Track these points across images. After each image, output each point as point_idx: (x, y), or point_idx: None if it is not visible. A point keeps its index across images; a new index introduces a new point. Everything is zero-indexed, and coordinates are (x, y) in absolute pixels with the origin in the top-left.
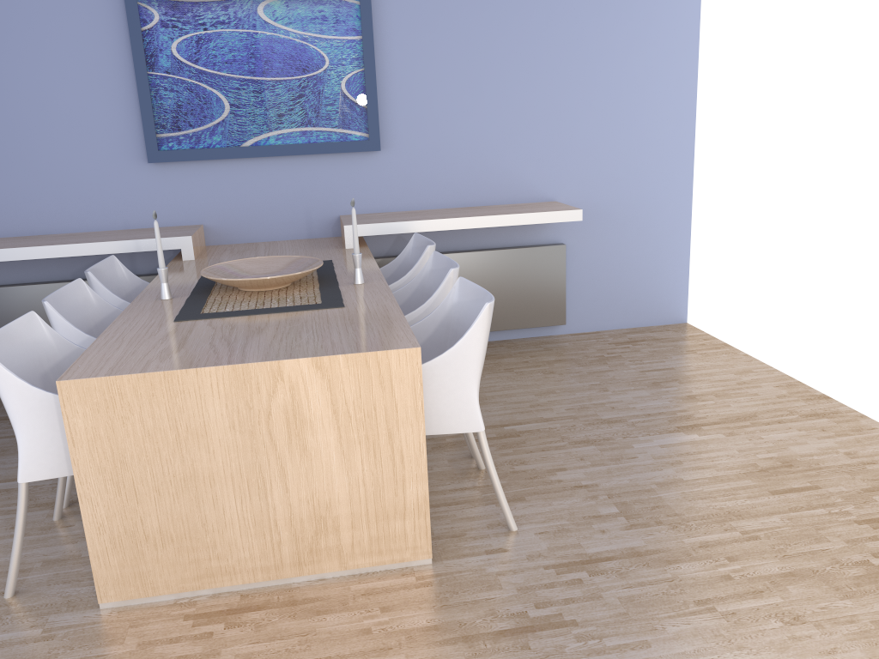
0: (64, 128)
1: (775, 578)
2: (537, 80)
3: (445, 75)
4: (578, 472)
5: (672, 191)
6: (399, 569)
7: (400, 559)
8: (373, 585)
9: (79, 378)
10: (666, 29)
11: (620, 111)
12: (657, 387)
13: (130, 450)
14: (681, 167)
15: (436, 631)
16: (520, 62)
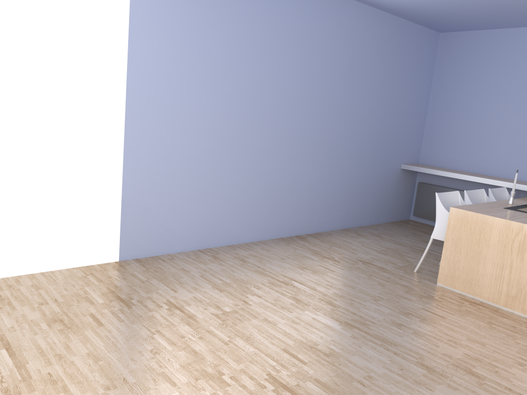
0: (509, 134)
1: None
2: None
3: None
4: None
5: None
6: None
7: None
8: None
9: (456, 208)
10: None
11: None
12: None
13: (463, 236)
14: None
15: None
16: None
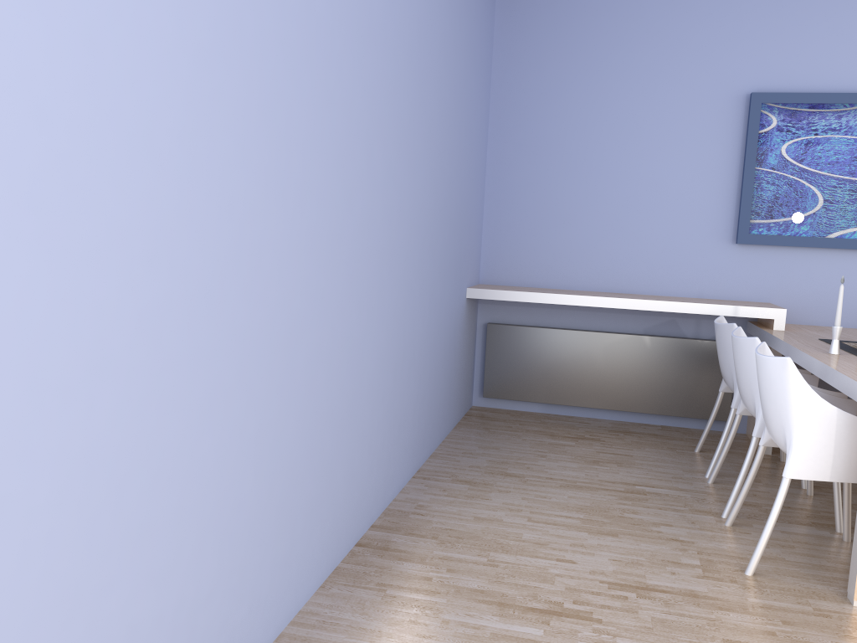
0: (669, 208)
1: None
2: None
3: None
4: None
5: None
6: None
7: None
8: None
9: None
10: None
11: None
12: None
13: None
14: None
15: None
16: None
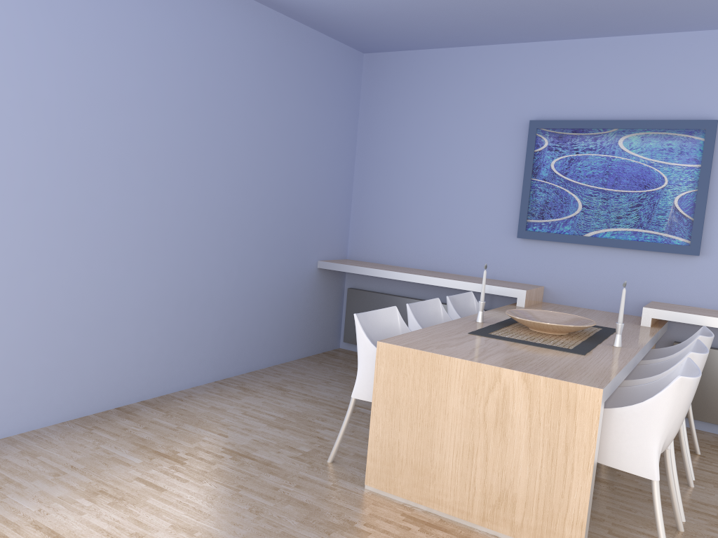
0: (473, 208)
1: None
2: None
3: None
4: None
5: None
6: None
7: None
8: None
9: (388, 343)
10: None
11: None
12: None
13: (402, 395)
14: None
15: None
16: None
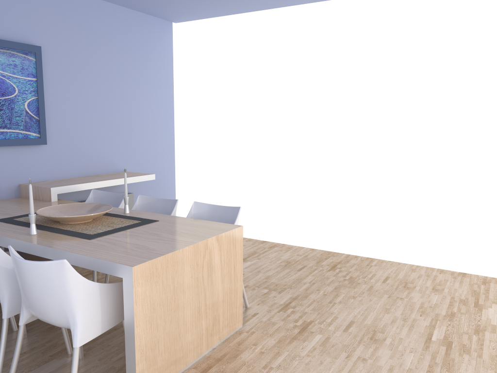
0: None
1: (334, 290)
2: (116, 110)
3: (76, 104)
4: None
5: (168, 165)
6: (235, 333)
7: (234, 328)
8: (236, 341)
9: (141, 263)
10: (163, 92)
11: (148, 128)
12: None
13: (156, 300)
14: (170, 154)
15: (282, 341)
16: (109, 101)
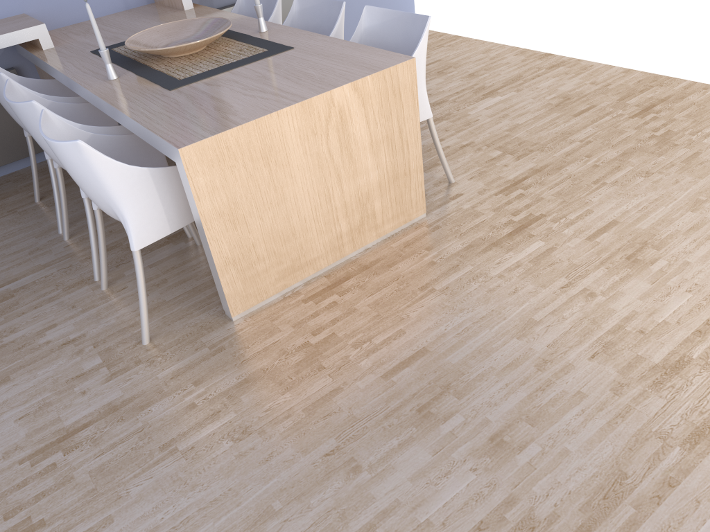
0: None
1: (619, 158)
2: None
3: None
4: (453, 138)
5: None
6: (409, 226)
7: (409, 220)
8: (405, 240)
9: (195, 142)
10: None
11: None
12: (444, 74)
13: (239, 192)
14: None
15: (473, 248)
16: None
